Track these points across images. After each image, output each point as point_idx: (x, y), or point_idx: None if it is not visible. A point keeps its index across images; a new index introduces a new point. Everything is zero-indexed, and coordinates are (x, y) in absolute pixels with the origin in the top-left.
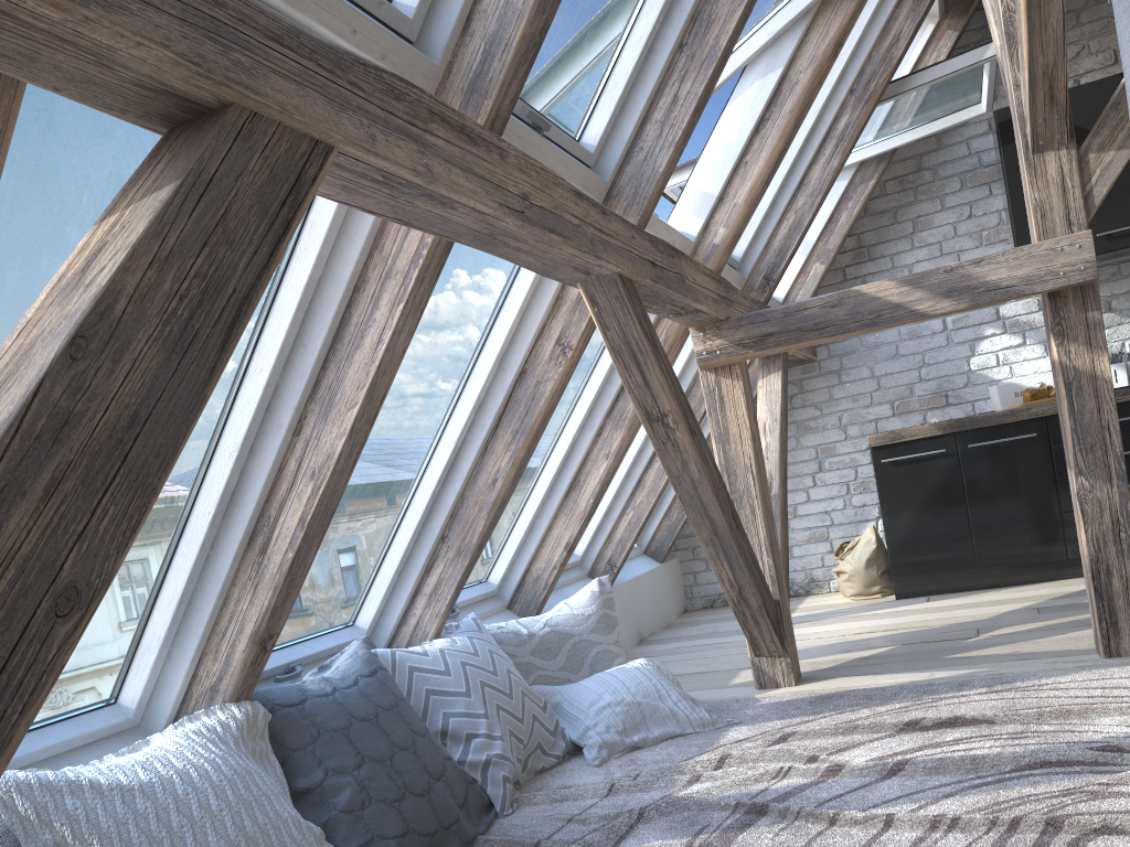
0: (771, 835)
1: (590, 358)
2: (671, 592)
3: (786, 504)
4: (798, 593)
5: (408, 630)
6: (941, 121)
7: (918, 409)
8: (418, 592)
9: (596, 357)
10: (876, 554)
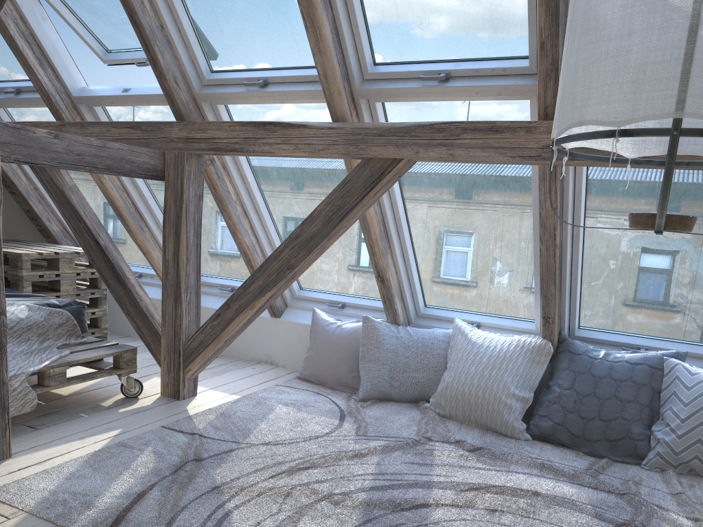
0: (581, 521)
1: None
2: None
3: None
4: None
5: None
6: None
7: None
8: None
9: None
10: None
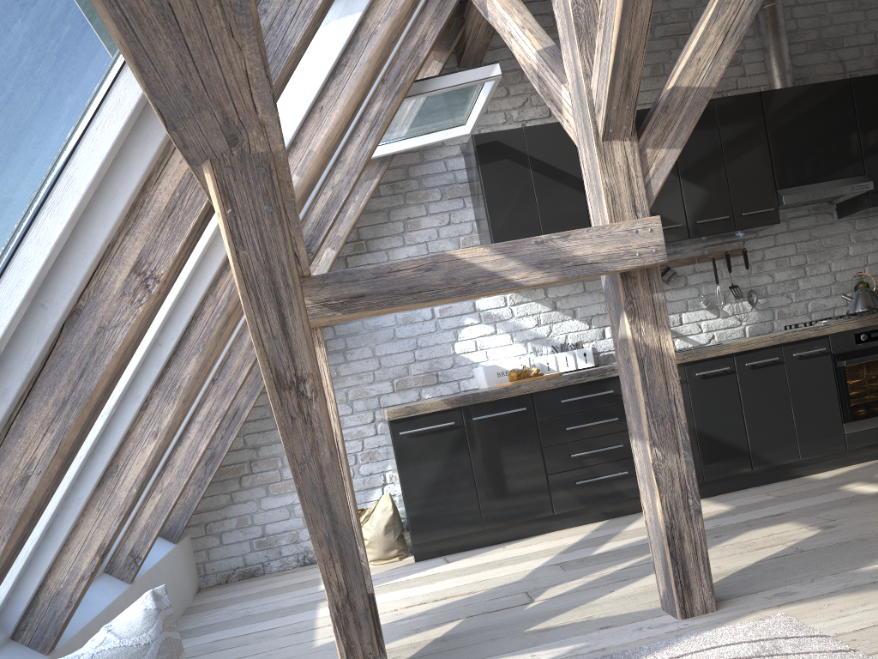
0: None
1: None
2: (187, 573)
3: None
4: (313, 561)
5: None
6: (435, 135)
7: (415, 386)
8: None
9: None
10: (393, 520)
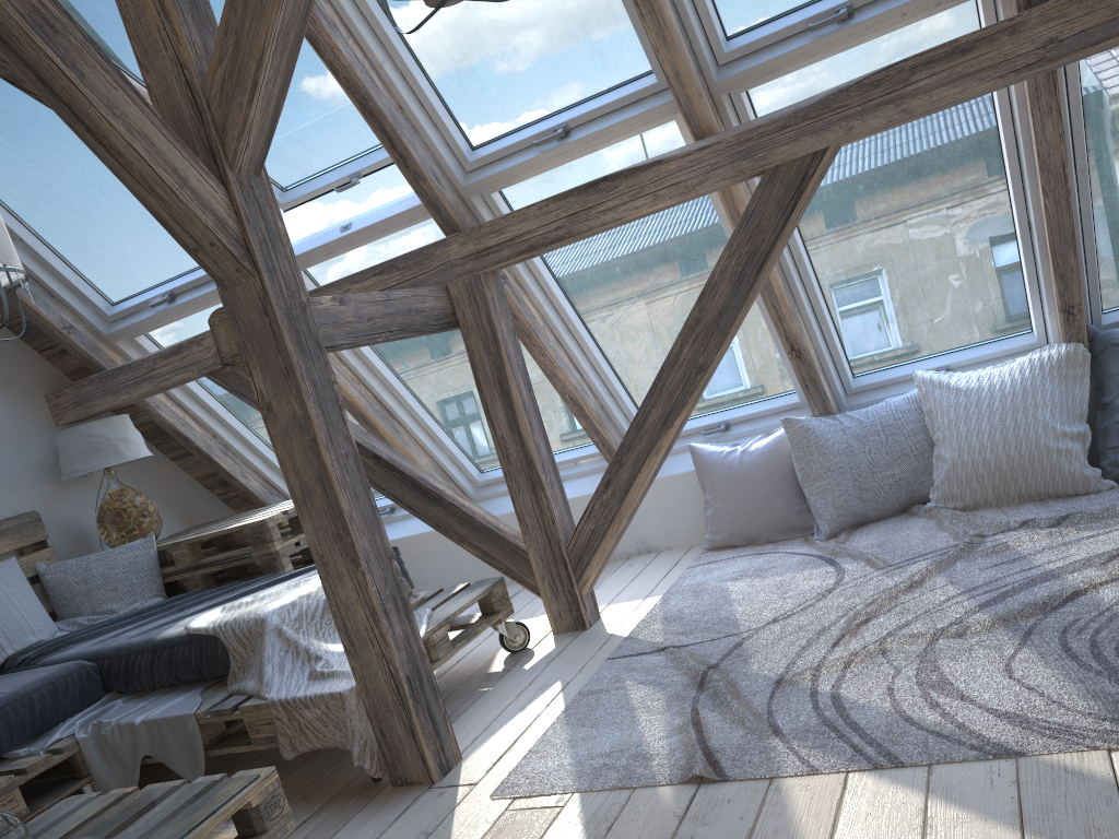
0: None
1: None
2: None
3: None
4: None
5: None
6: None
7: None
8: None
9: None
10: None
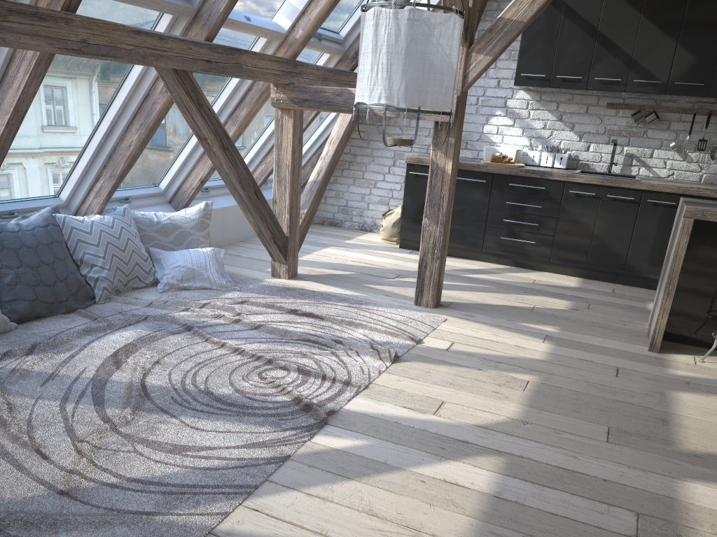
0: (180, 339)
1: (220, 84)
2: None
3: (324, 187)
4: (366, 229)
5: (86, 206)
6: None
7: None
8: (92, 190)
9: (225, 84)
10: (399, 221)
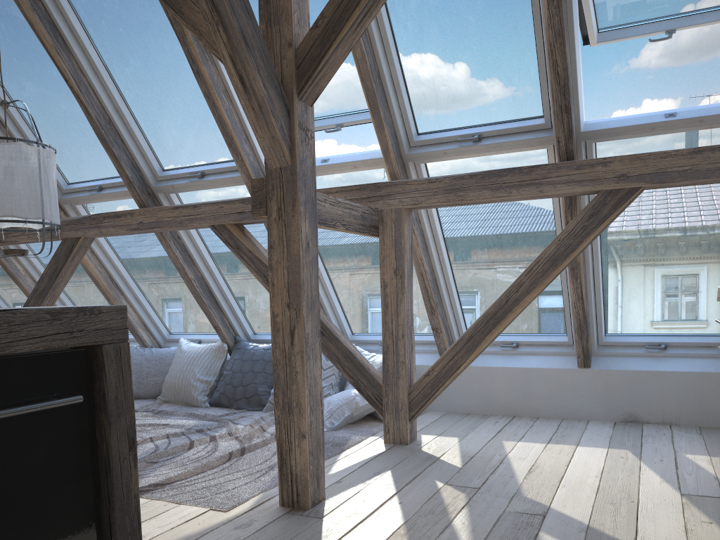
0: (173, 431)
1: None
2: None
3: (481, 335)
4: None
5: None
6: None
7: None
8: None
9: None
10: None
